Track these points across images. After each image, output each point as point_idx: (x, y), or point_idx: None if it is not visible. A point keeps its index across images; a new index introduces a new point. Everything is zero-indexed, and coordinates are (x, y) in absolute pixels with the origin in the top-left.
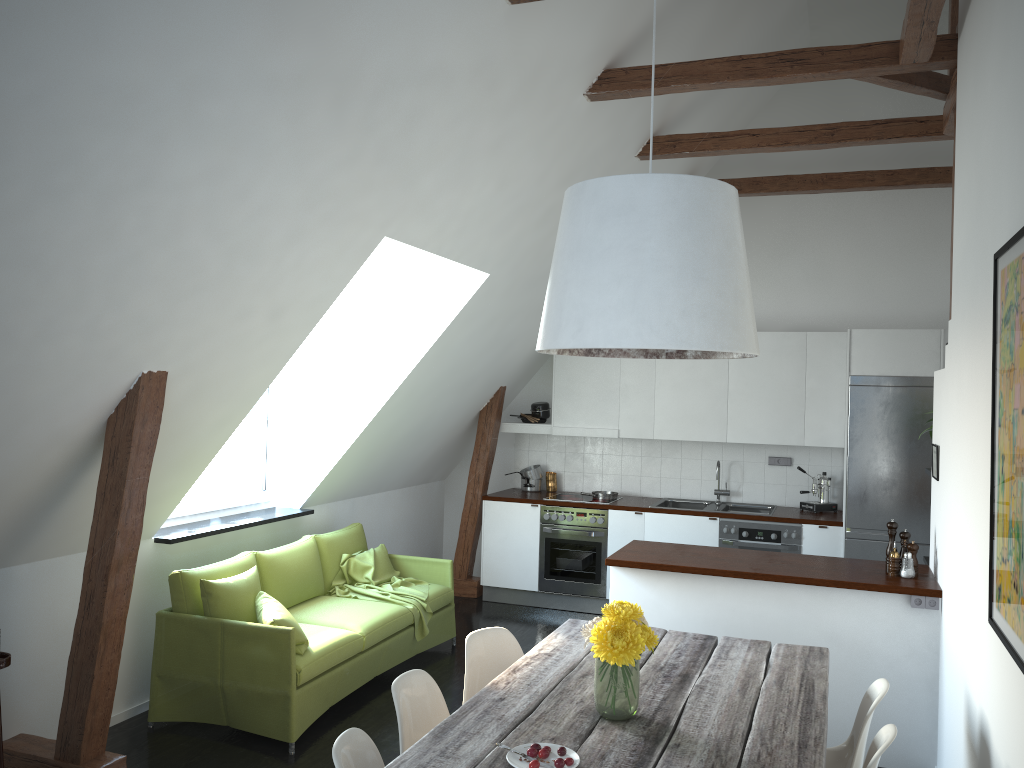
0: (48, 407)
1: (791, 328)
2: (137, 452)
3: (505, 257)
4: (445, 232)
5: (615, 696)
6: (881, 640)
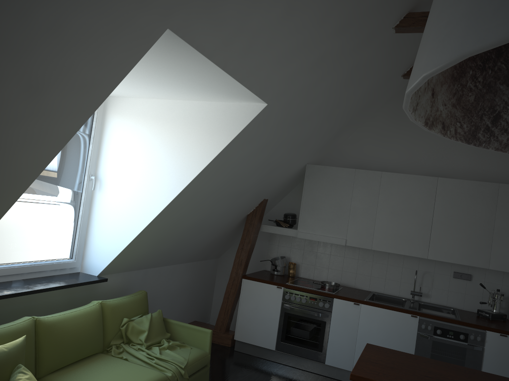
0: None
1: (480, 180)
2: None
3: (282, 91)
4: (232, 47)
5: None
6: None
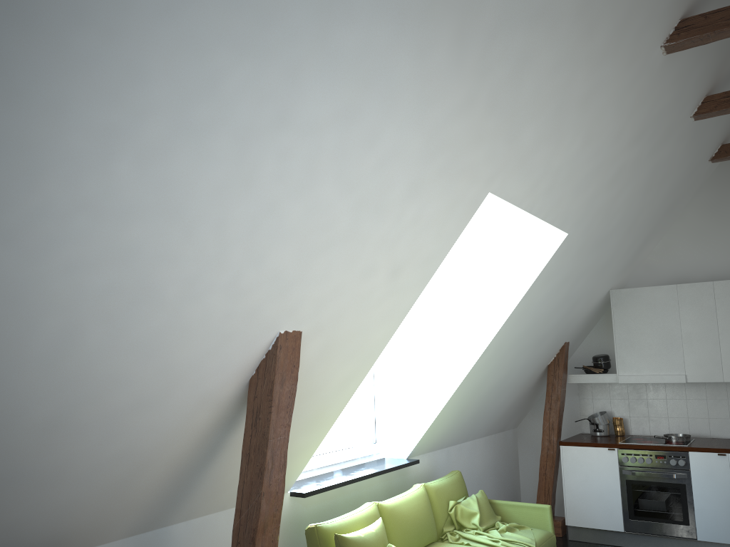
0: (195, 369)
1: None
2: (277, 412)
3: (581, 217)
4: (537, 189)
5: None
6: None
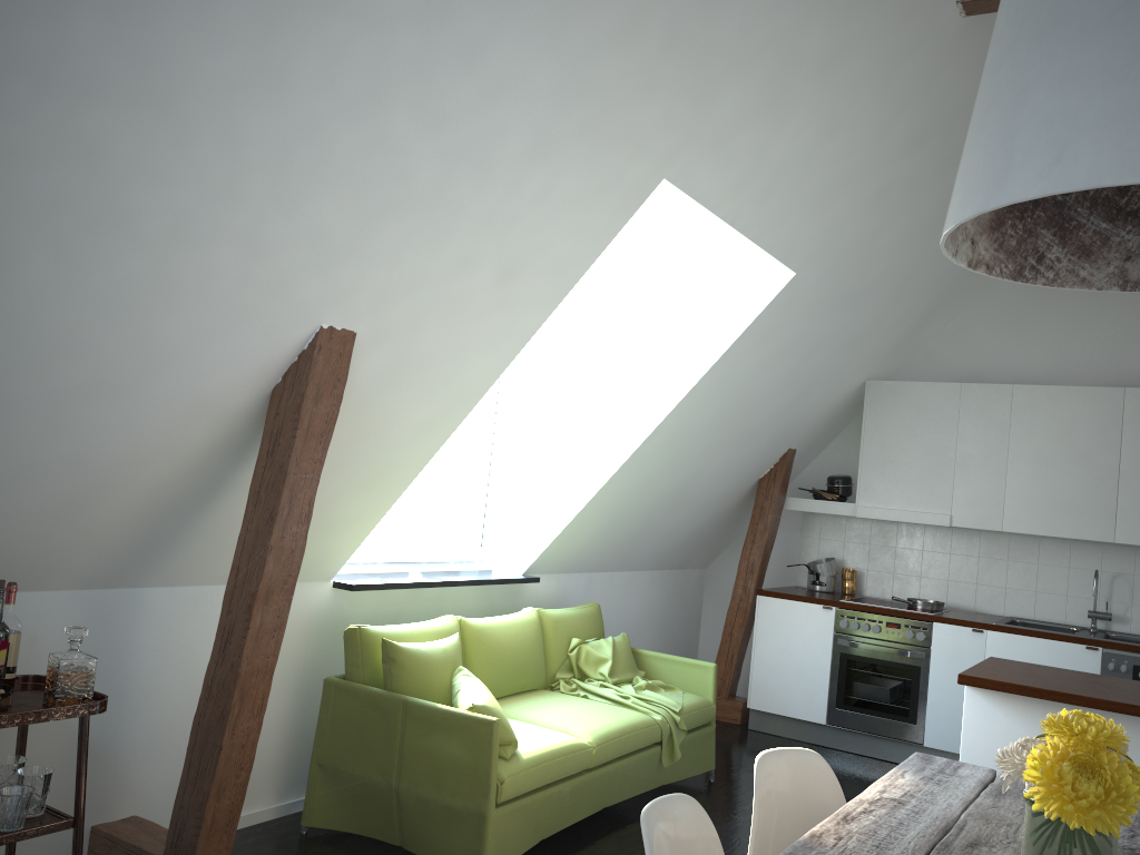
0: (189, 355)
1: None
2: (305, 438)
3: (818, 251)
4: (745, 191)
5: None
6: None
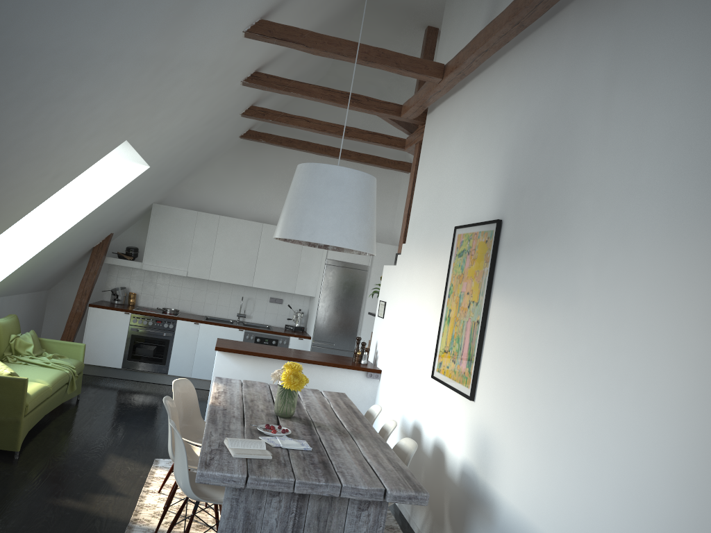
0: None
1: None
2: None
3: (162, 158)
4: (149, 141)
5: (288, 406)
6: (351, 393)
